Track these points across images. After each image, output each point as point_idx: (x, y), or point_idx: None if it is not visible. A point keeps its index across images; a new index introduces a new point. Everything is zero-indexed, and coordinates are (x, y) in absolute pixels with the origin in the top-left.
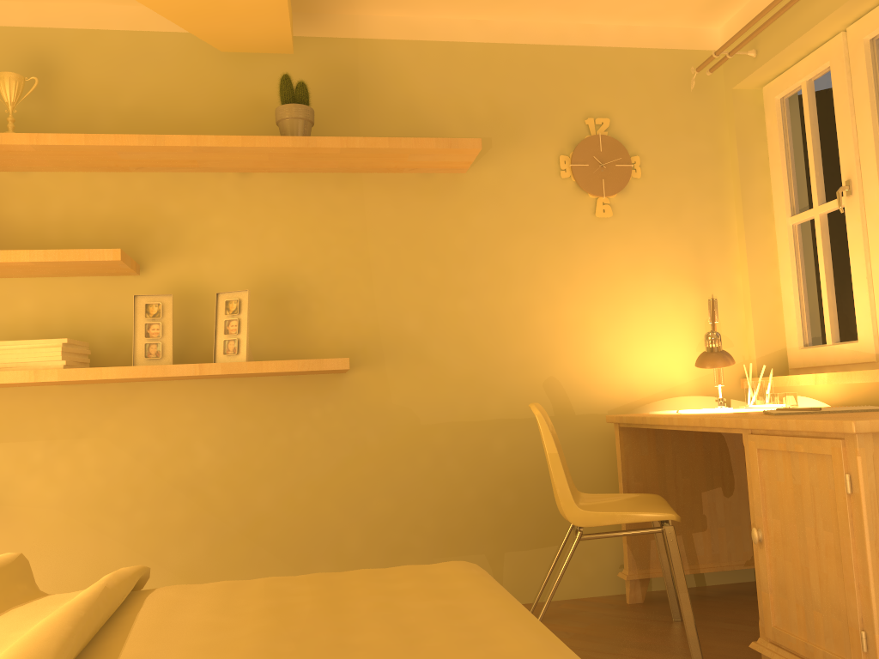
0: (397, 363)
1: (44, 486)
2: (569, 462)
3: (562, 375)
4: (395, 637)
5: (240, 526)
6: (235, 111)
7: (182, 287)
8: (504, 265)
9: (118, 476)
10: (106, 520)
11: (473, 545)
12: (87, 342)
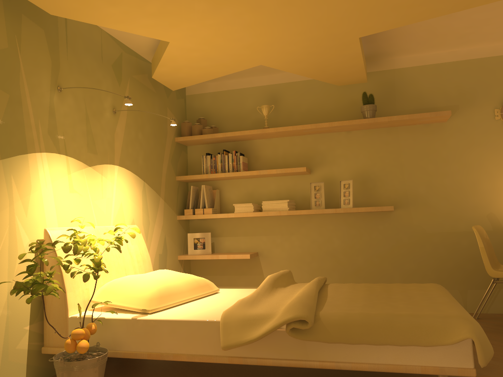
0: (415, 206)
1: (281, 251)
2: (500, 251)
3: (496, 211)
4: (405, 297)
5: (351, 270)
6: (344, 106)
7: (326, 178)
8: (465, 162)
9: (306, 249)
10: (302, 265)
11: (452, 285)
12: (294, 200)
